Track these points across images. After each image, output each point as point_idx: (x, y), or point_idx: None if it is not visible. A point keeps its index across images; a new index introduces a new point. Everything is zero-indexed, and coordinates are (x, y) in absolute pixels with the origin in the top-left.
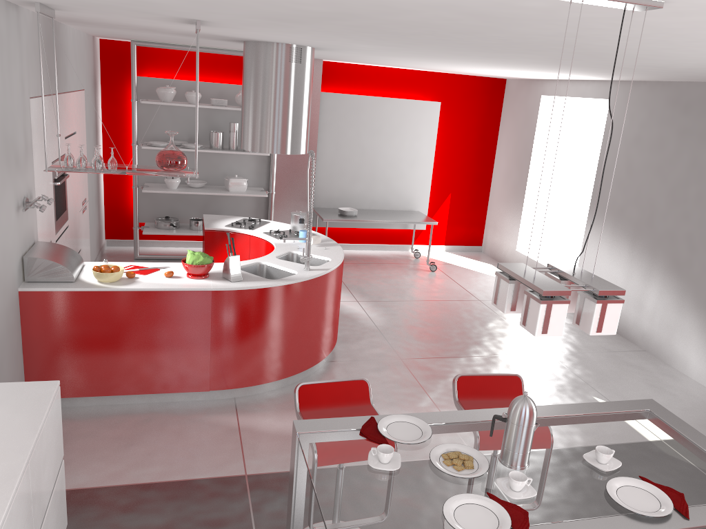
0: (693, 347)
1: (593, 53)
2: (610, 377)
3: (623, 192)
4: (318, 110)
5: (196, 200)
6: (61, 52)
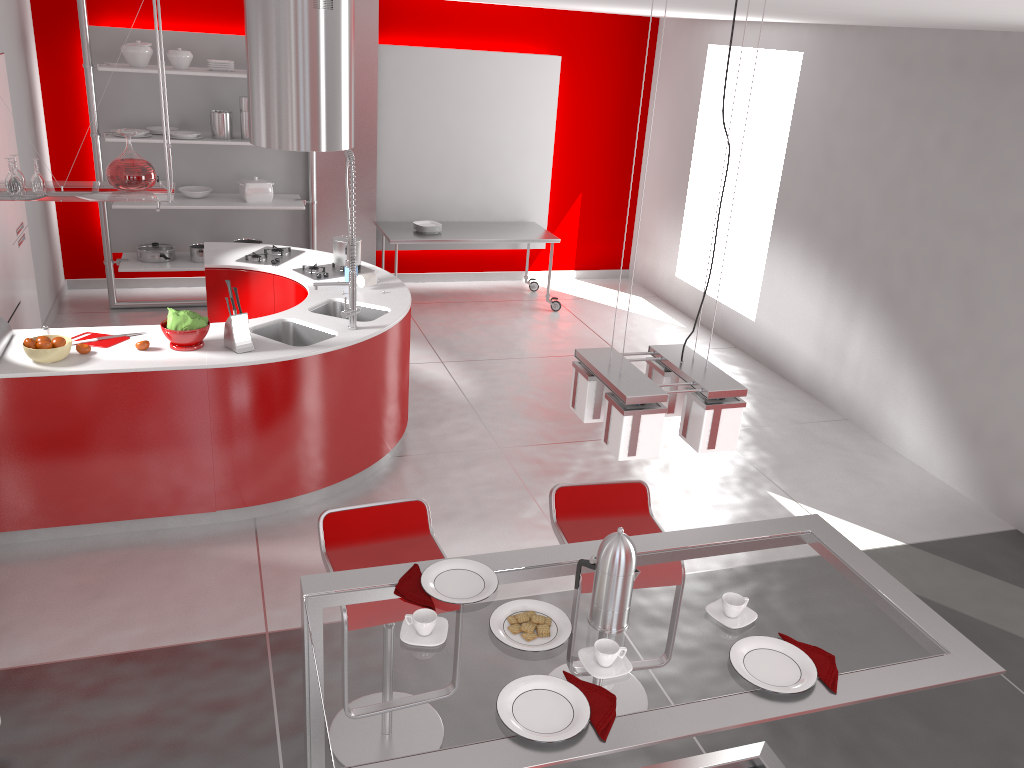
0: (910, 415)
1: (753, 1)
2: (794, 462)
3: (820, 192)
4: (375, 74)
5: (199, 217)
6: None
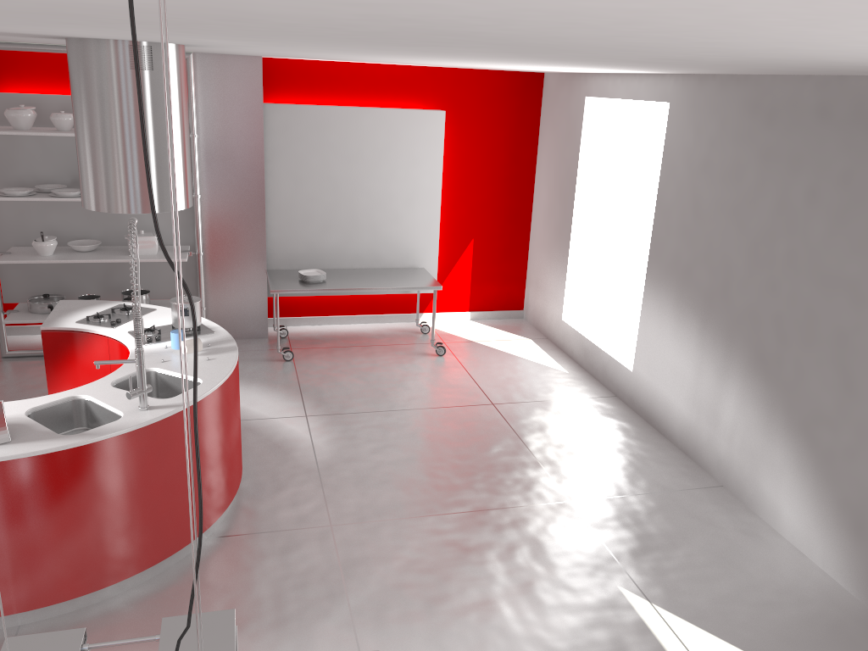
0: (787, 491)
1: (534, 44)
2: (656, 544)
3: (689, 244)
4: (261, 131)
5: (93, 268)
6: None
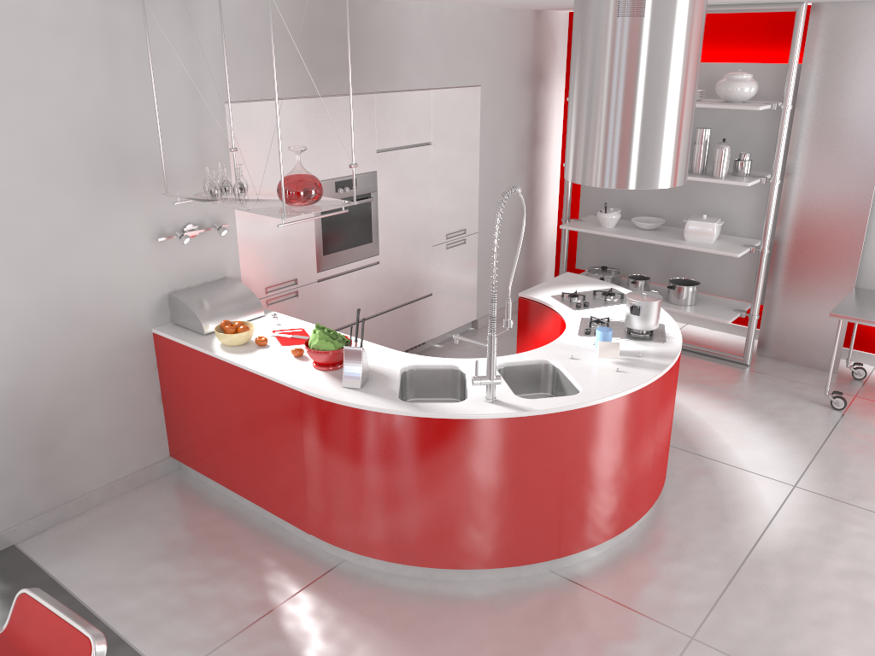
0: None
1: None
2: None
3: None
4: None
5: (658, 248)
6: (372, 39)
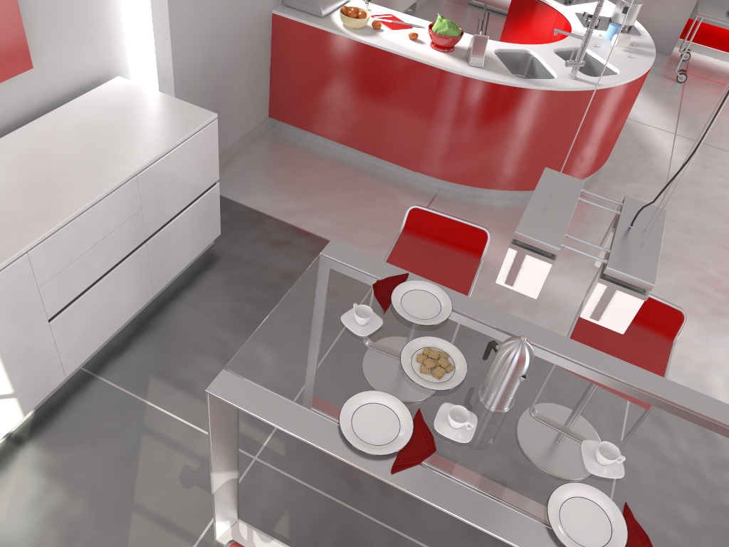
0: None
1: None
2: None
3: None
4: None
5: None
6: None
